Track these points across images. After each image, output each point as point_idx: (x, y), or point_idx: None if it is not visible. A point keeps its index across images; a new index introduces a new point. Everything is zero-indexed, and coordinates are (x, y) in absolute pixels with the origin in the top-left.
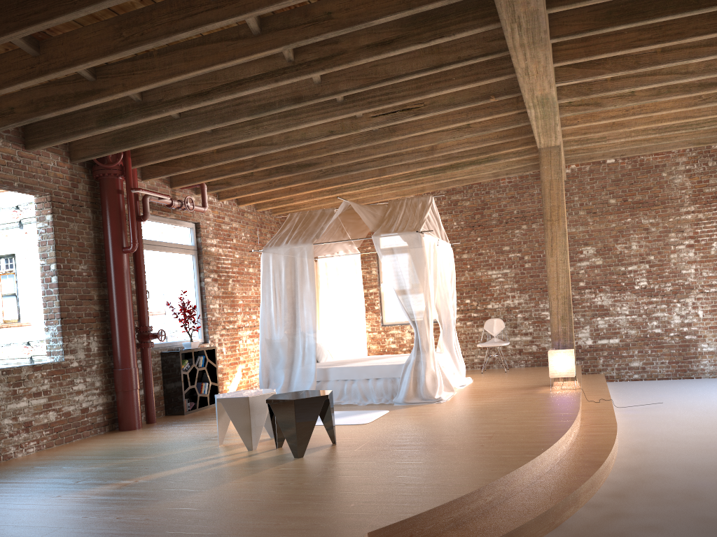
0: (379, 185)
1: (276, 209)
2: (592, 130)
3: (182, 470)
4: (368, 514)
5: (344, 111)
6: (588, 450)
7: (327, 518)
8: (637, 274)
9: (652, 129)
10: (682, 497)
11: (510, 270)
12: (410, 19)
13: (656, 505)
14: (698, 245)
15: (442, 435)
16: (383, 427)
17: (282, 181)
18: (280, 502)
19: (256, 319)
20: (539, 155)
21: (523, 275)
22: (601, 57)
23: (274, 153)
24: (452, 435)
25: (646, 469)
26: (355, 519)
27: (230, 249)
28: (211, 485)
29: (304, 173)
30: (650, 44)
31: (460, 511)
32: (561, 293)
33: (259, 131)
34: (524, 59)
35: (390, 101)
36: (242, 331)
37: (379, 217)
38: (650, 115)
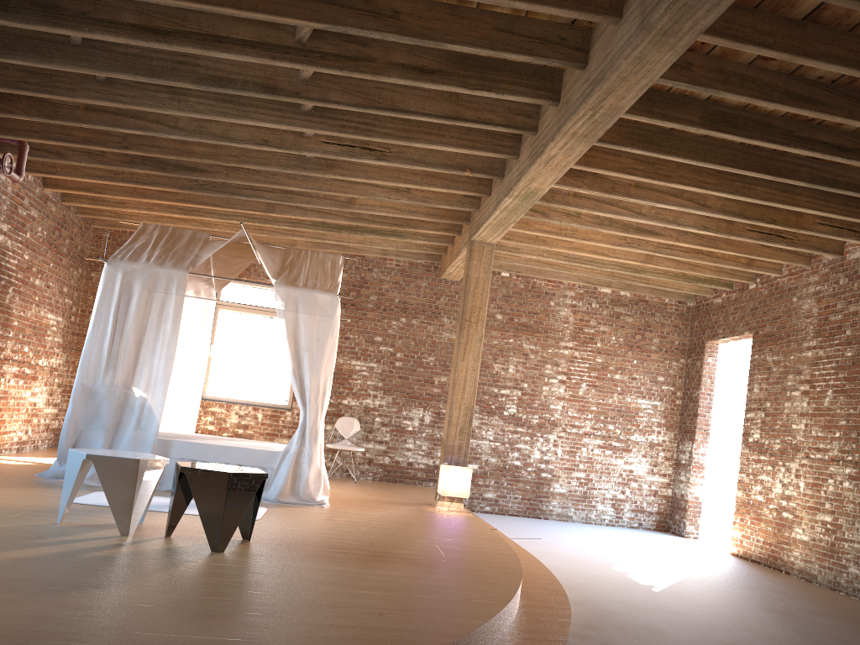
0: (253, 222)
1: (87, 209)
2: (516, 238)
3: (43, 551)
4: (418, 626)
5: (308, 124)
6: (535, 578)
7: (370, 628)
8: (509, 399)
9: (563, 255)
10: (650, 632)
11: (378, 365)
12: (459, 57)
13: (635, 638)
14: (569, 382)
15: (379, 545)
16: (286, 527)
17: (135, 177)
18: (274, 605)
19: (28, 353)
20: (471, 247)
21: (391, 374)
22: (596, 171)
23: (160, 139)
24: (393, 546)
25: (590, 603)
26: (408, 630)
27: (20, 245)
28: (129, 576)
29: (172, 176)
30: (642, 176)
31: (495, 630)
32: (465, 403)
33: (180, 106)
34: (560, 148)
35: (368, 134)
36: (8, 365)
37: (279, 263)
38: (580, 241)
